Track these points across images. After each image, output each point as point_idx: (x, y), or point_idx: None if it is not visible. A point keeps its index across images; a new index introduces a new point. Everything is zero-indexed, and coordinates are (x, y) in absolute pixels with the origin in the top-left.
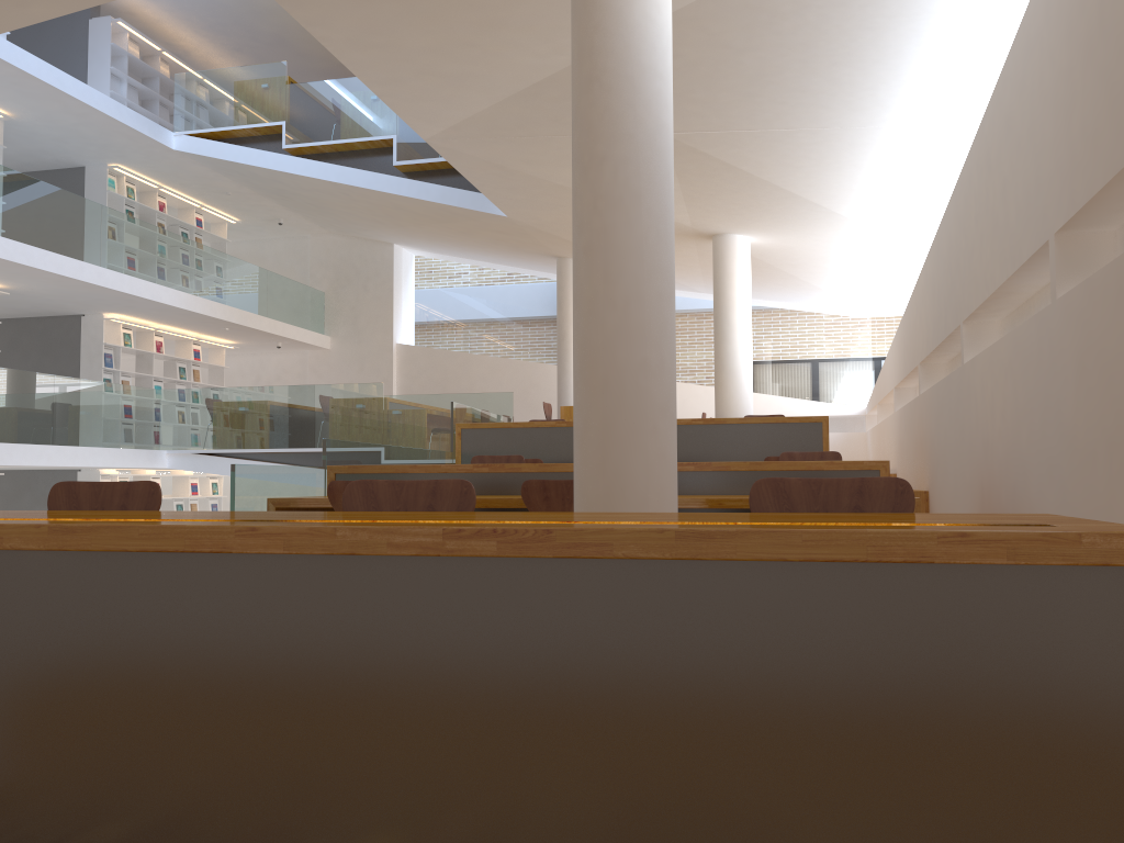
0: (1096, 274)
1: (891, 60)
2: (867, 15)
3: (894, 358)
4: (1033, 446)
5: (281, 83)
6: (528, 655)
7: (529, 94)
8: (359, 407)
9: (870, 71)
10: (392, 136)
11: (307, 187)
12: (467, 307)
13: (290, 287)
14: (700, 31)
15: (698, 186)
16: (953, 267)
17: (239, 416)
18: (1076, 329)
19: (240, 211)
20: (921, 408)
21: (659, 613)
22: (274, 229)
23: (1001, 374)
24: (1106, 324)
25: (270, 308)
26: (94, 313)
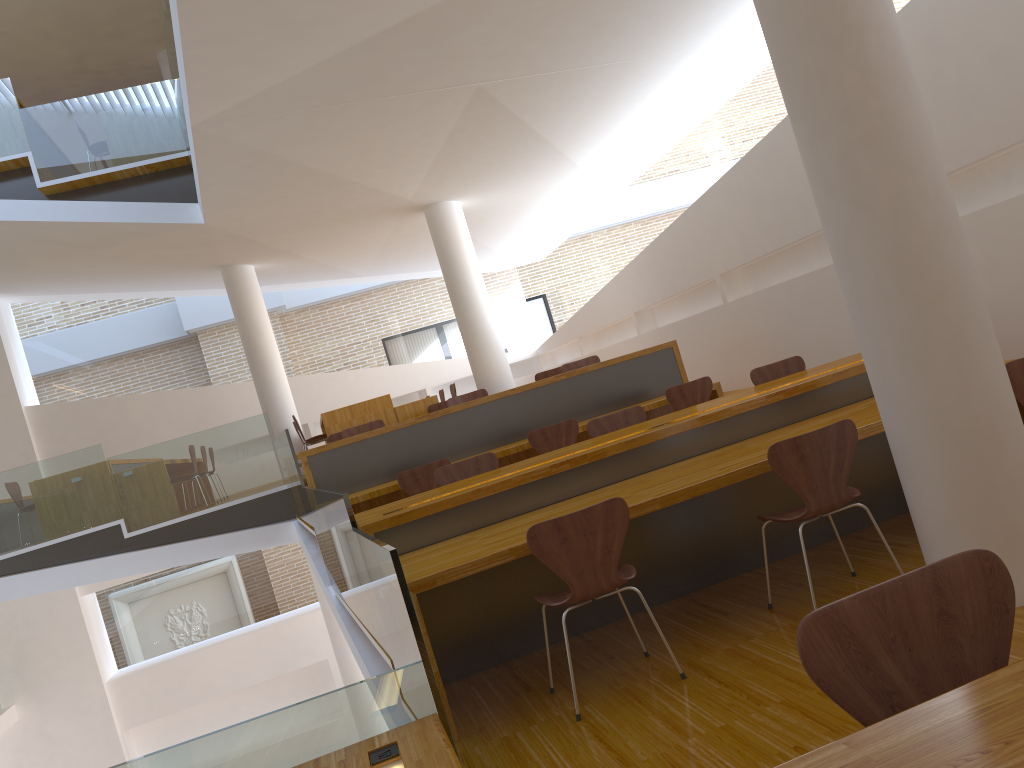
0: None
1: None
2: None
3: (628, 286)
4: None
5: None
6: None
7: (368, 46)
8: (77, 481)
9: None
10: (26, 154)
11: None
12: (101, 347)
13: None
14: None
15: (460, 147)
16: None
17: None
18: None
19: None
20: (734, 314)
21: None
22: None
23: (1018, 231)
24: None
25: None
26: None
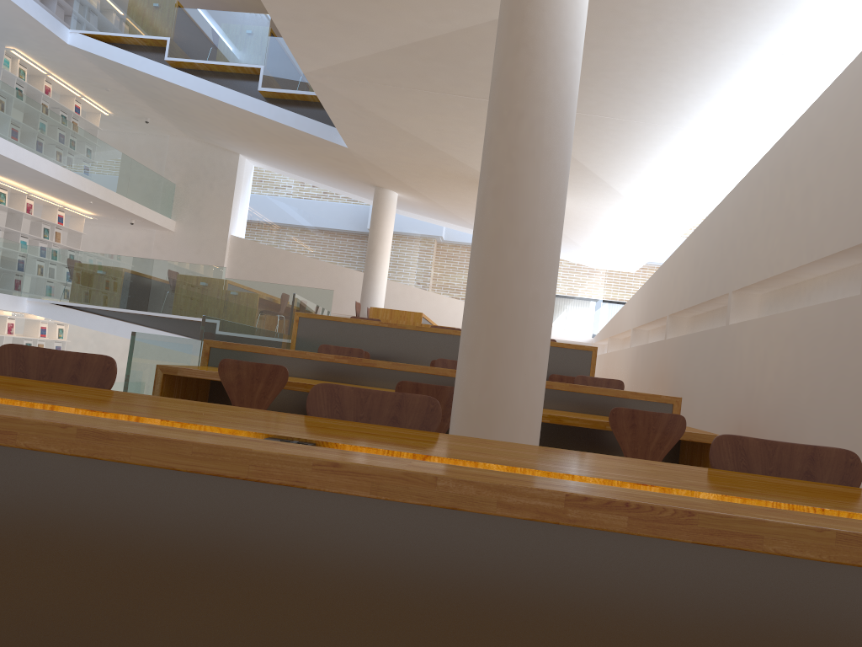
0: None
1: (706, 76)
2: (704, 36)
3: (635, 306)
4: (817, 405)
5: (171, 6)
6: (648, 646)
7: (406, 51)
8: (202, 285)
9: (686, 82)
10: (260, 66)
11: (180, 95)
12: (292, 215)
13: (148, 175)
14: None
15: None
16: (725, 246)
17: (97, 278)
18: None
19: (115, 106)
20: (666, 350)
21: (804, 617)
22: (140, 126)
23: (780, 341)
24: None
25: (130, 191)
26: None
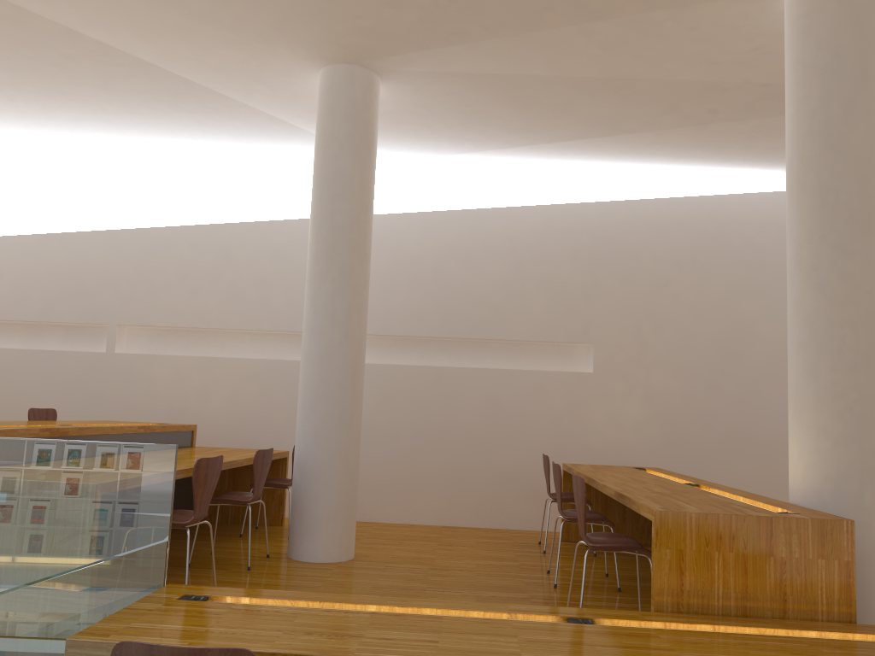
0: (412, 366)
1: (128, 138)
2: (189, 130)
3: None
4: None
5: None
6: None
7: None
8: None
9: (105, 132)
10: None
11: None
12: None
13: None
14: (128, 73)
15: None
16: (91, 280)
17: None
18: (382, 381)
19: None
20: None
21: None
22: None
23: (233, 377)
24: (422, 387)
25: None
26: None
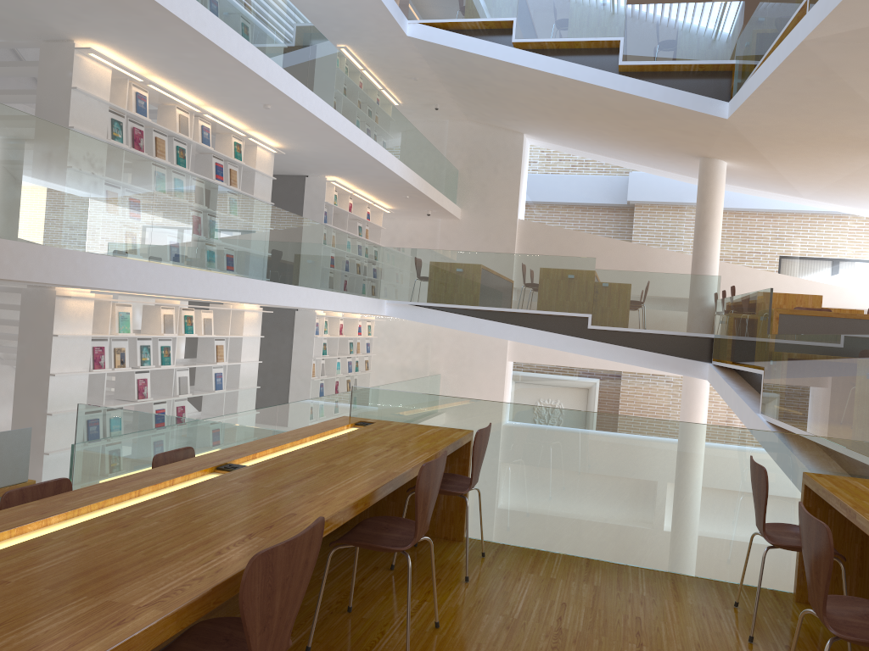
0: None
1: None
2: None
3: None
4: None
5: None
6: None
7: None
8: (571, 277)
9: None
10: (619, 38)
11: (516, 78)
12: (580, 193)
13: (444, 164)
14: None
15: None
16: None
17: (456, 276)
18: None
19: (410, 95)
20: None
21: None
22: (422, 113)
23: None
24: None
25: (434, 182)
26: (318, 175)
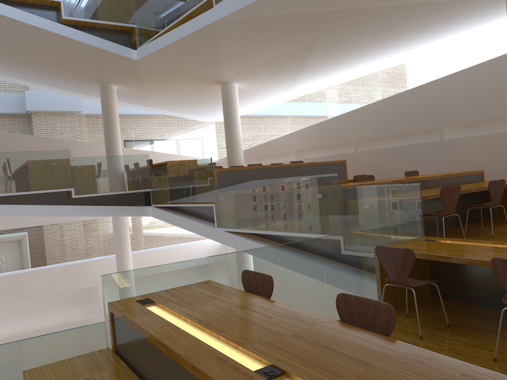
0: None
1: (429, 34)
2: (455, 20)
3: (296, 138)
4: None
5: None
6: None
7: (310, 14)
8: (54, 165)
9: (418, 36)
10: (60, 0)
11: None
12: (9, 106)
13: None
14: (413, 10)
15: (273, 62)
16: (427, 107)
17: None
18: None
19: None
20: (359, 156)
21: None
22: None
23: (505, 142)
24: None
25: None
26: None
